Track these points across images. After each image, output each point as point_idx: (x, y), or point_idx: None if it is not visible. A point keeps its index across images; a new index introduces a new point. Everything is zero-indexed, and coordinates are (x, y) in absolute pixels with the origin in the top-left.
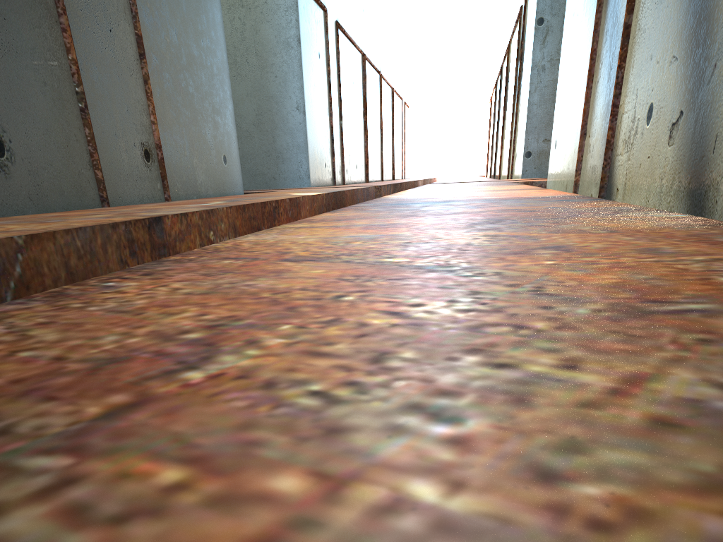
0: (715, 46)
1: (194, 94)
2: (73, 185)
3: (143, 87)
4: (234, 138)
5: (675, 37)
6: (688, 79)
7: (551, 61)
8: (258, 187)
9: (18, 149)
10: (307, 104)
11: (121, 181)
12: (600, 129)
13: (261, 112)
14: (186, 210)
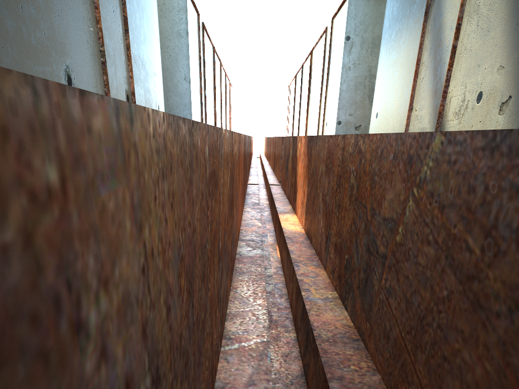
0: None
1: (146, 61)
2: None
3: (126, 52)
4: (162, 94)
5: (501, 55)
6: (514, 78)
7: (354, 64)
8: None
9: (77, 84)
10: (191, 77)
11: None
12: (428, 106)
13: None
14: None
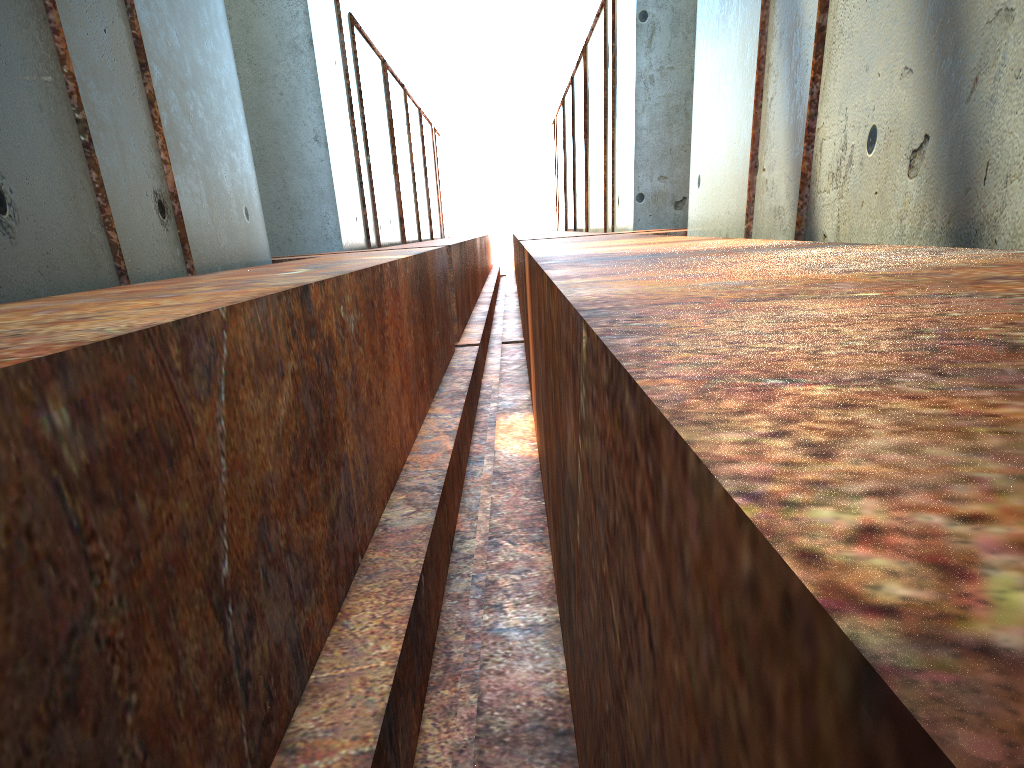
0: (974, 57)
1: (205, 120)
2: (86, 252)
3: (148, 112)
4: (254, 183)
5: (905, 44)
6: (933, 96)
7: (661, 70)
8: None
9: (21, 202)
10: (329, 133)
11: (137, 245)
12: (784, 160)
13: (263, 145)
14: (309, 278)
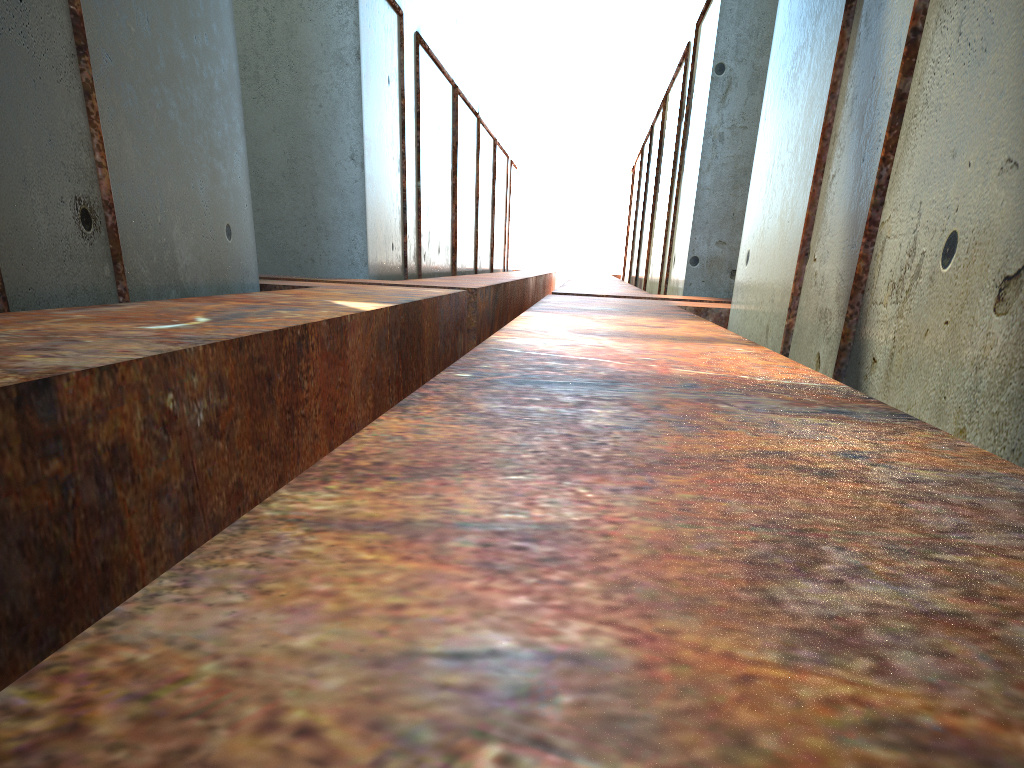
0: None
1: (178, 122)
2: None
3: (83, 104)
4: (247, 198)
5: (1012, 127)
6: None
7: (732, 129)
8: (286, 271)
9: None
10: (368, 153)
11: (34, 260)
12: (838, 253)
13: (295, 158)
14: (119, 353)
